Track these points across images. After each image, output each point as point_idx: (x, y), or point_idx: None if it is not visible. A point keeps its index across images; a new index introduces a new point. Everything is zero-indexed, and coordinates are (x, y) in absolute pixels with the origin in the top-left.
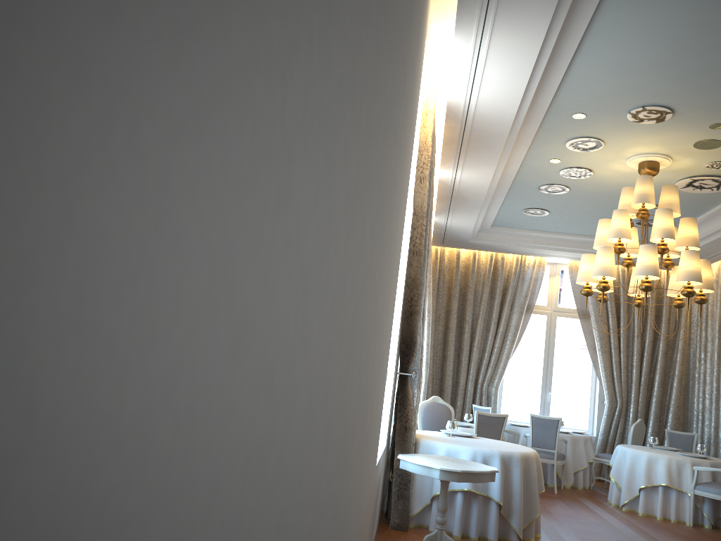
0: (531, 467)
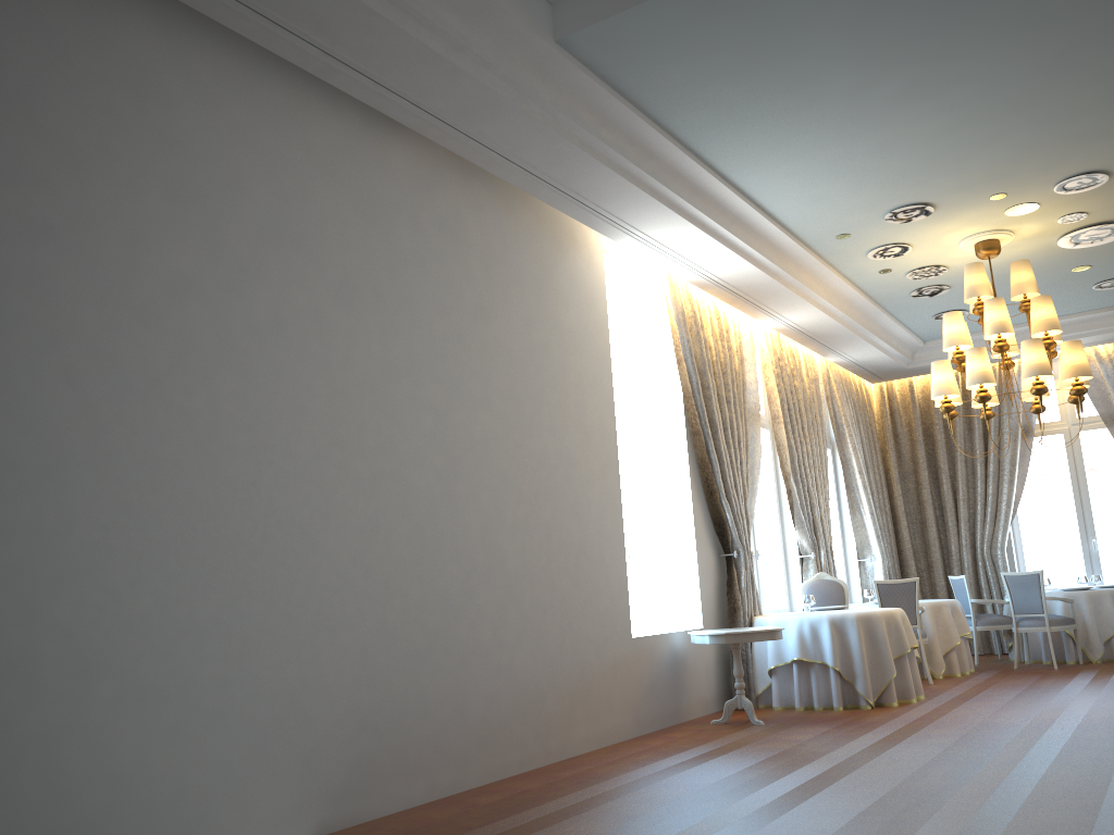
0: (876, 626)
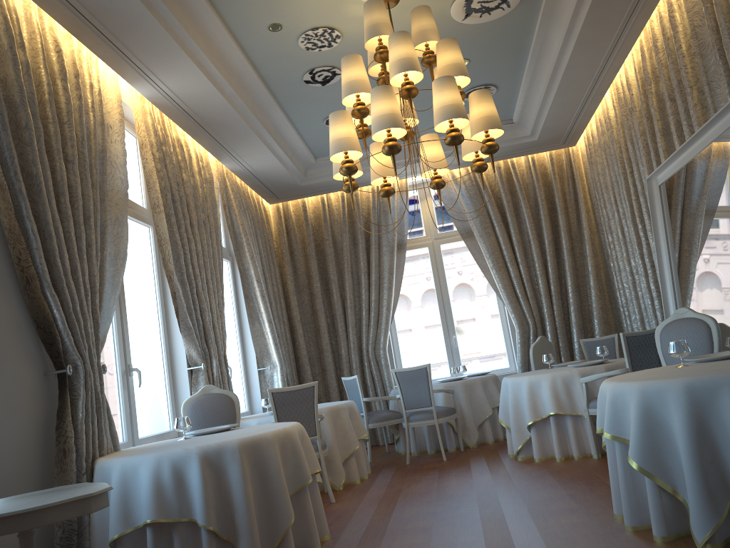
0: (267, 455)
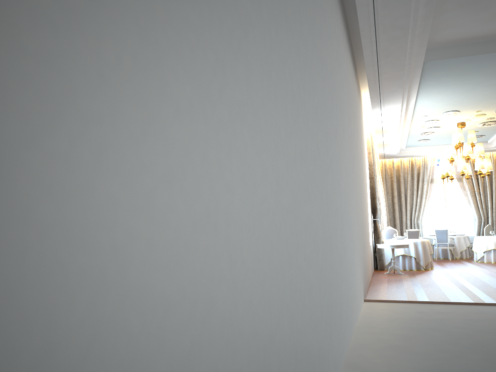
0: (425, 244)
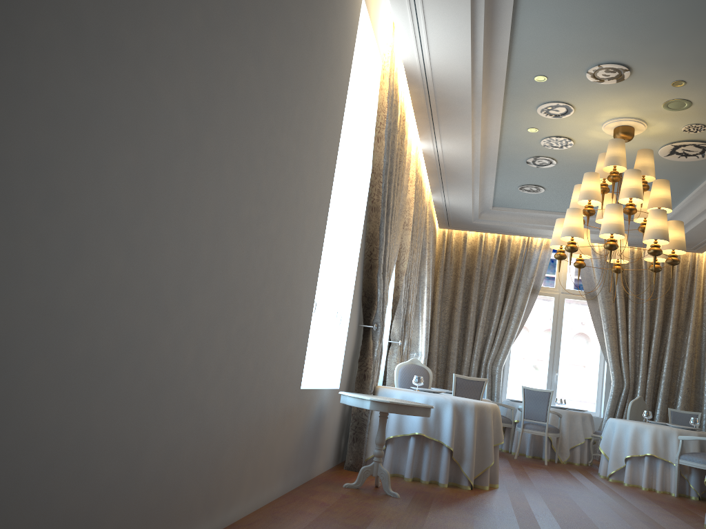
0: (486, 417)
